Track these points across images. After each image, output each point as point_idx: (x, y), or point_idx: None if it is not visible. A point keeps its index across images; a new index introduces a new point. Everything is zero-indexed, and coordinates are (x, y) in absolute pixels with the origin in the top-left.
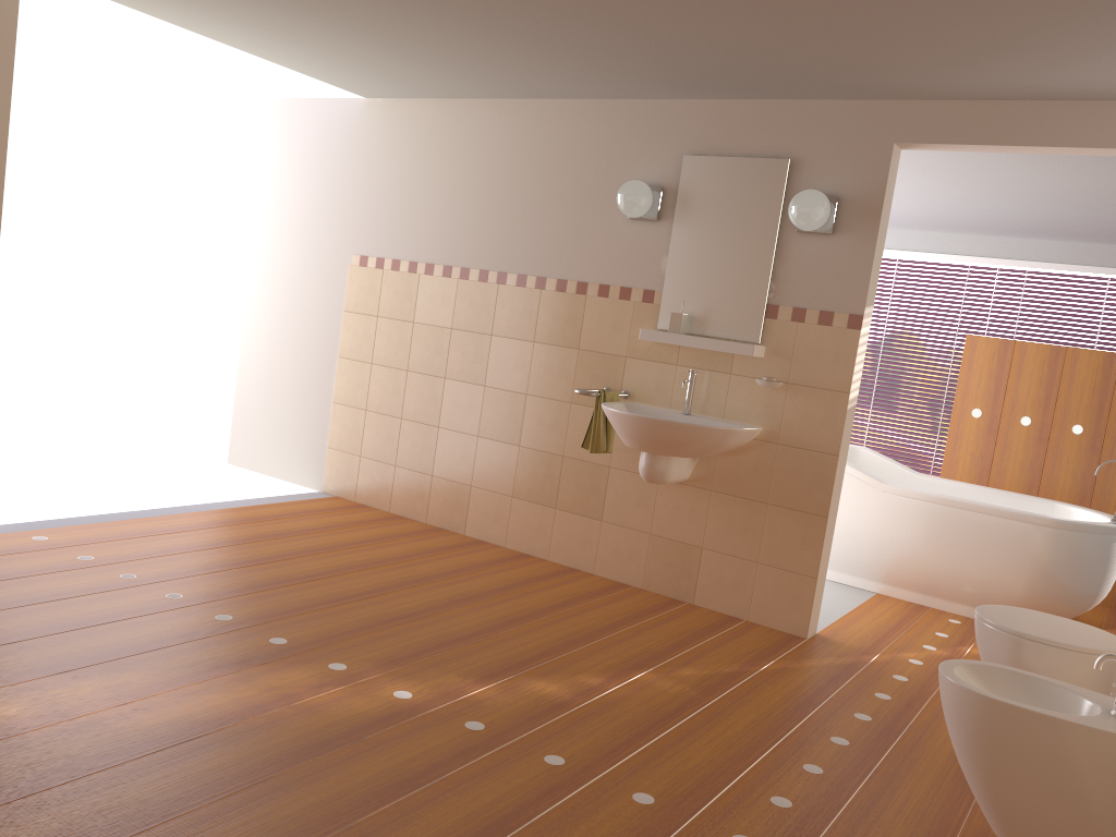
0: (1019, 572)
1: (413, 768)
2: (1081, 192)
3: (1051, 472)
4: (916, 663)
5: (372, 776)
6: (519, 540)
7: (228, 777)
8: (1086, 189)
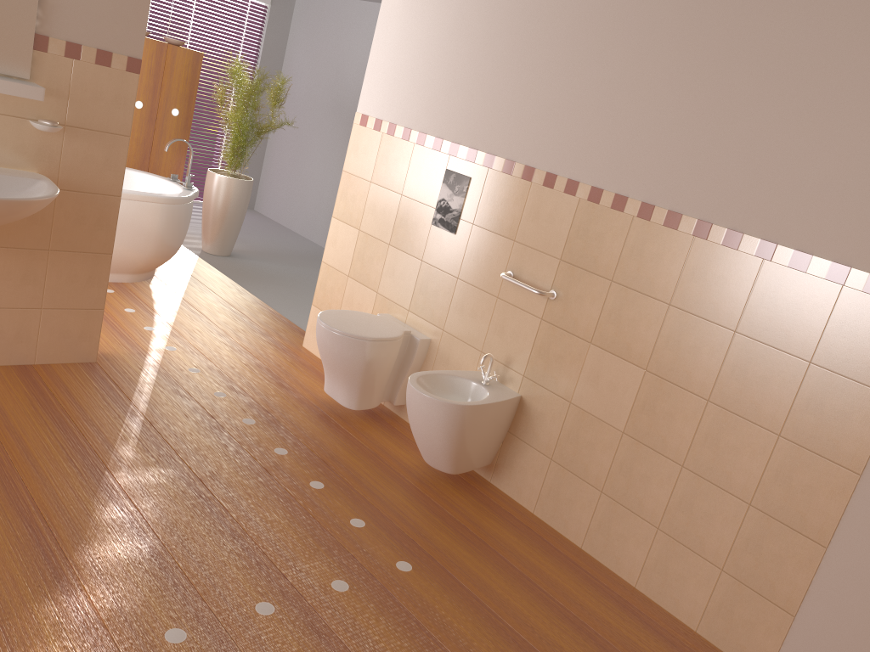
0: (149, 242)
1: None
2: None
3: None
4: (173, 349)
5: None
6: None
7: None
8: None
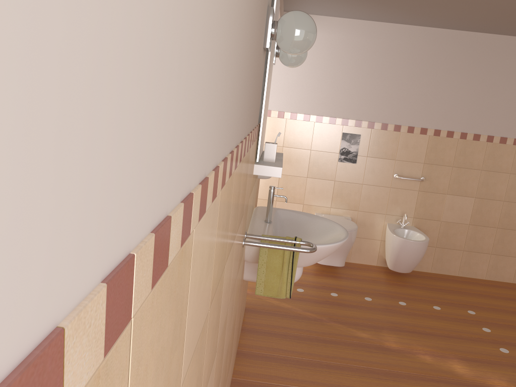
0: None
1: None
2: None
3: None
4: None
5: None
6: None
7: None
8: None
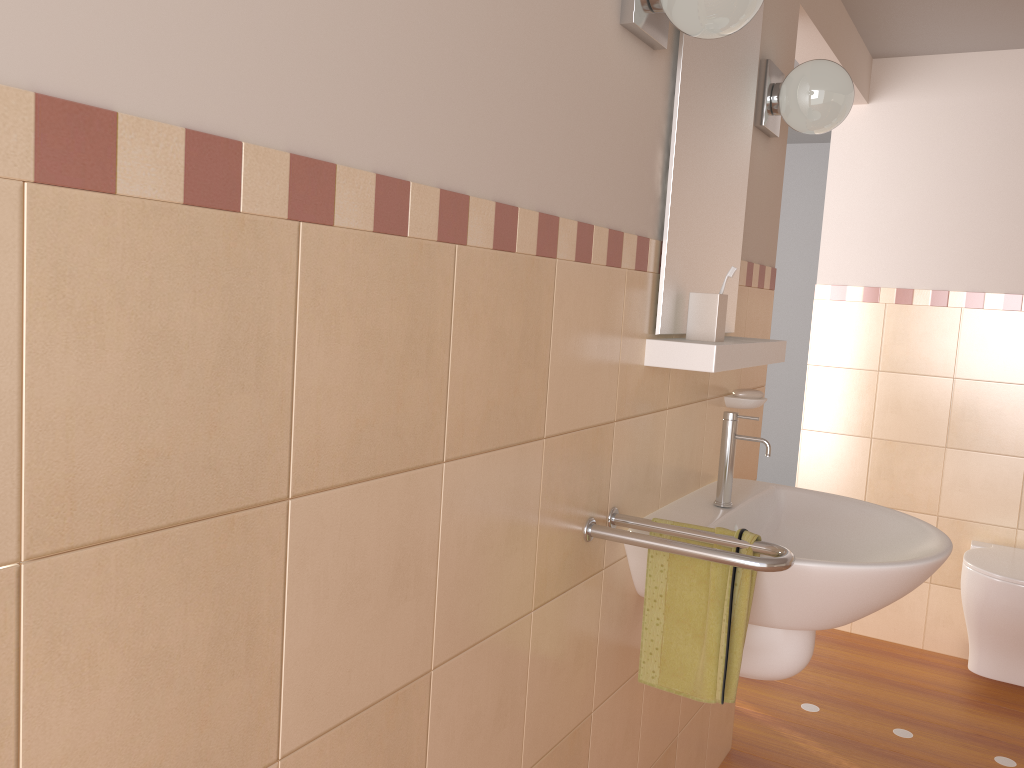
0: None
1: None
2: None
3: None
4: None
5: None
6: None
7: None
8: None
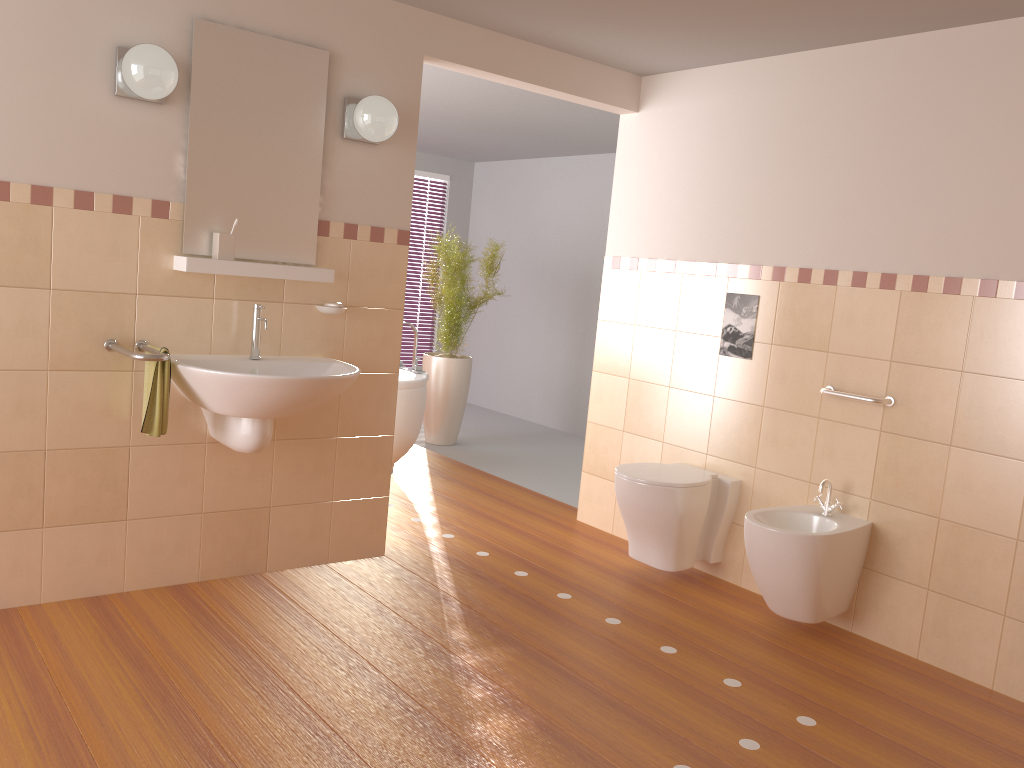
0: None
1: None
2: None
3: None
4: (451, 536)
5: None
6: None
7: None
8: None
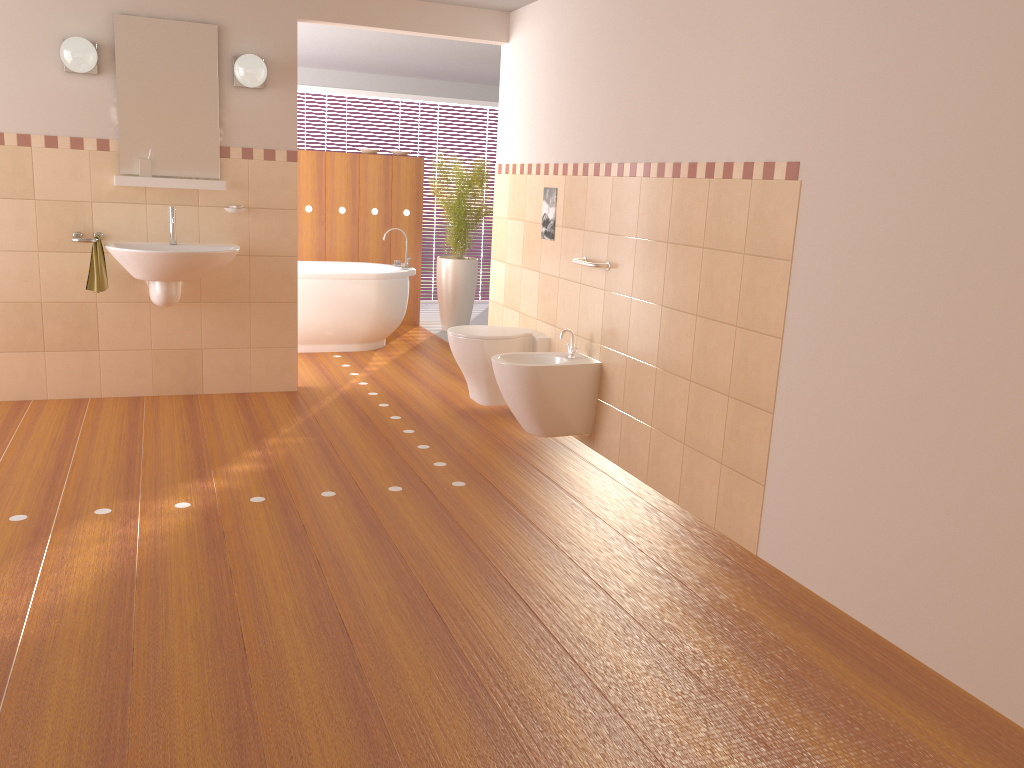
0: (367, 313)
1: (282, 529)
2: (334, 40)
3: (331, 243)
4: (364, 384)
5: (273, 542)
6: (8, 390)
7: (210, 580)
8: (340, 38)
